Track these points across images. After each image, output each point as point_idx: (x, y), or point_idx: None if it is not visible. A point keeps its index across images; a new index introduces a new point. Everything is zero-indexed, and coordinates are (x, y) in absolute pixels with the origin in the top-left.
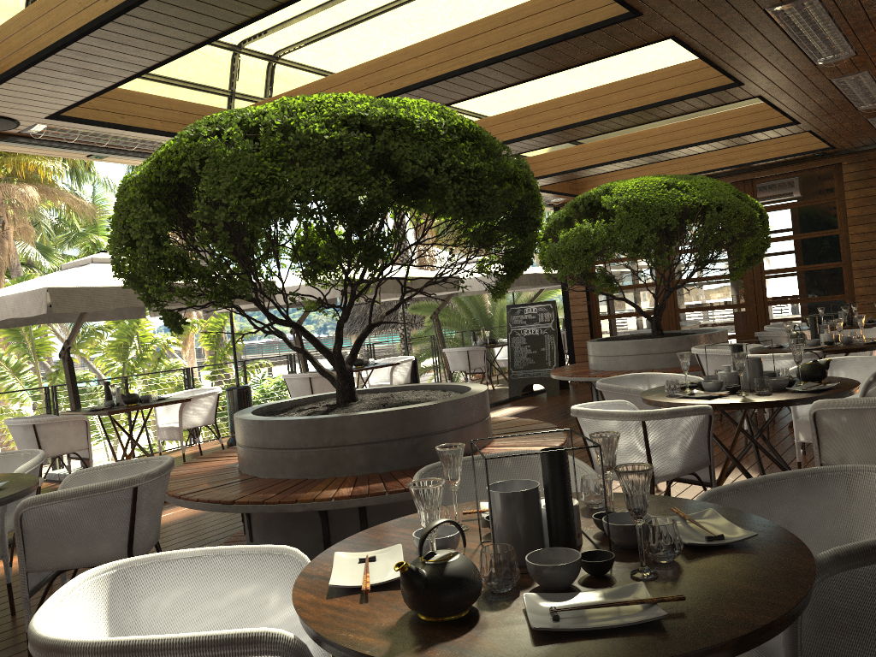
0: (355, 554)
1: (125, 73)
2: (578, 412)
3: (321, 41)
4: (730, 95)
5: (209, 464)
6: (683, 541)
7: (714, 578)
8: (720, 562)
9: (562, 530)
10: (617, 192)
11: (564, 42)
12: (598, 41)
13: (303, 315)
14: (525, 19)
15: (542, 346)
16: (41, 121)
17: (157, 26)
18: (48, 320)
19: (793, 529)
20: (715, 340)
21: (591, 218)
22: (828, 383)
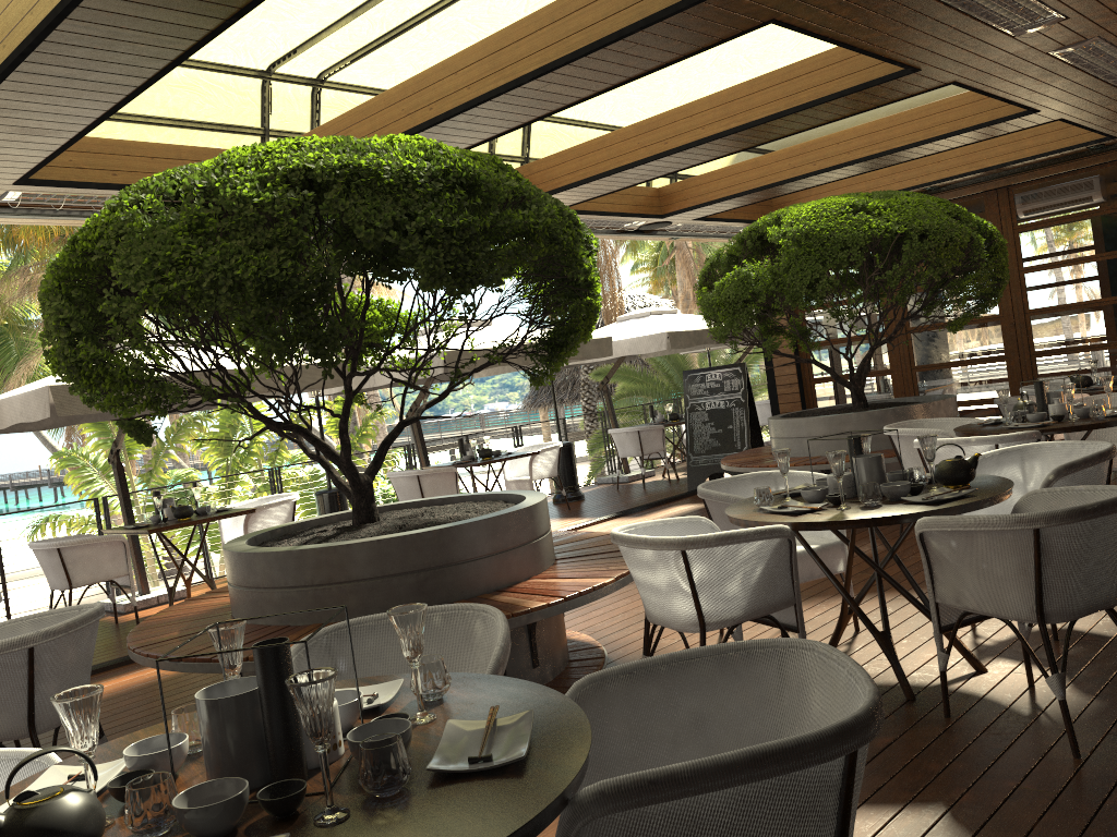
0: (75, 769)
1: (73, 126)
2: (614, 538)
3: (371, 56)
4: (910, 84)
5: (210, 601)
6: (430, 764)
7: (400, 827)
8: (443, 799)
9: (276, 749)
10: (787, 222)
11: (622, 41)
12: (670, 35)
13: (419, 395)
14: (574, 14)
15: (729, 423)
16: (11, 188)
17: (75, 71)
18: (95, 417)
19: (706, 726)
20: (934, 412)
21: (765, 256)
22: (972, 488)
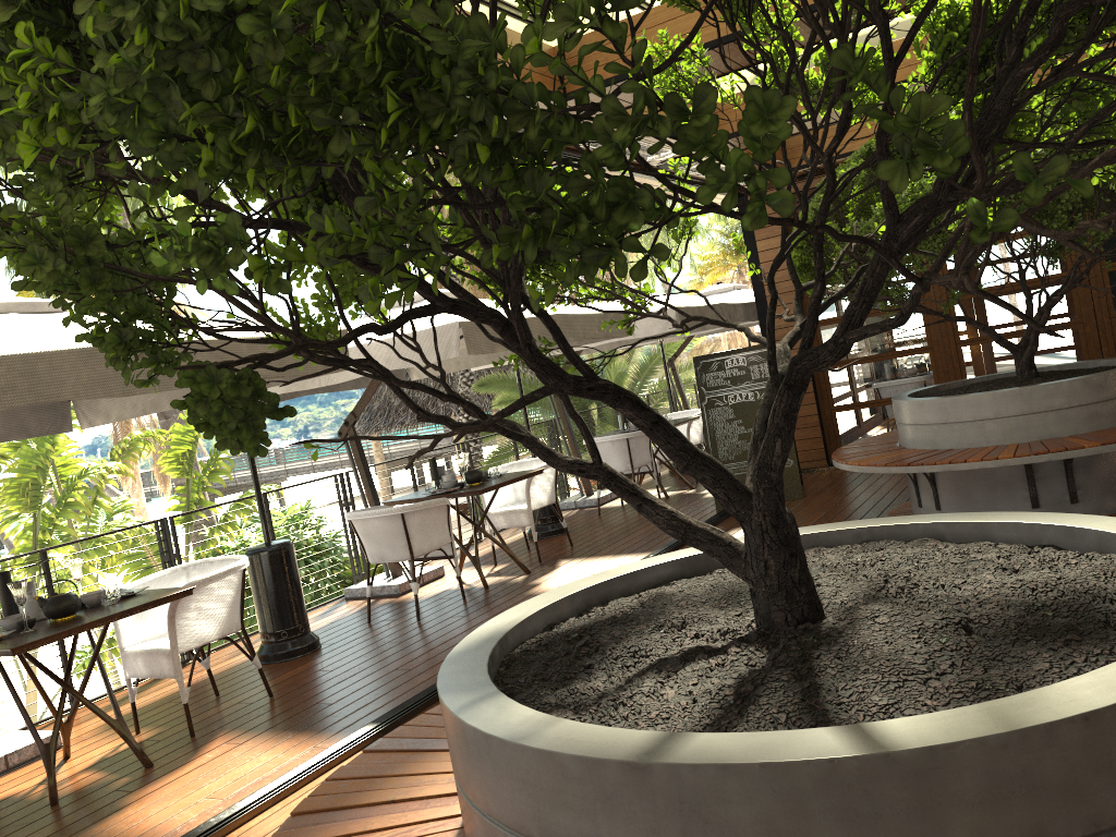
0: None
1: None
2: None
3: None
4: None
5: None
6: None
7: None
8: None
9: None
10: None
11: None
12: None
13: (360, 402)
14: None
15: None
16: None
17: None
18: None
19: None
20: None
21: None
22: None
